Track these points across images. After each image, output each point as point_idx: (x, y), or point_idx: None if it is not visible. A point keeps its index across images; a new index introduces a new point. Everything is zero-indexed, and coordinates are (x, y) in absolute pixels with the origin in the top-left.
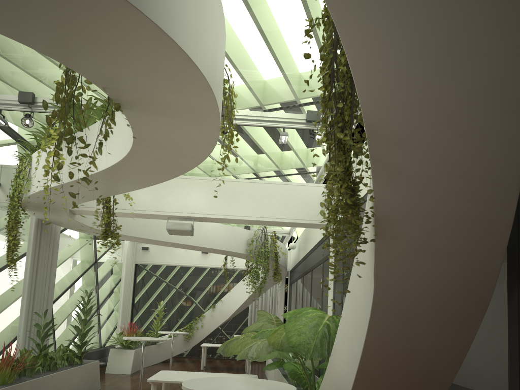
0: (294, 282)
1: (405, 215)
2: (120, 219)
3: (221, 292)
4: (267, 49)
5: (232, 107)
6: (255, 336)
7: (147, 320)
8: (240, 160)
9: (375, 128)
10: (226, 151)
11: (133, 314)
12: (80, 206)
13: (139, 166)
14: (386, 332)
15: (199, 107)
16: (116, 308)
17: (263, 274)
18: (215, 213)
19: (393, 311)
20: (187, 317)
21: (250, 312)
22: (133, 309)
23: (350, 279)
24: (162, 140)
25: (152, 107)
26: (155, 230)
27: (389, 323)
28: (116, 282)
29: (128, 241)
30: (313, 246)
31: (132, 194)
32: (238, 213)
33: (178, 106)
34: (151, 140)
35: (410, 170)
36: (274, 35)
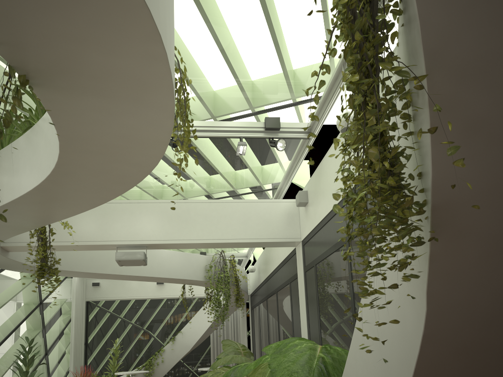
0: (257, 306)
1: (480, 196)
2: (63, 253)
3: (180, 323)
4: (219, 45)
5: (186, 97)
6: (227, 374)
7: (103, 360)
8: (193, 180)
9: (440, 52)
10: (183, 149)
11: (87, 355)
12: (14, 241)
13: (74, 182)
14: (440, 374)
15: (144, 76)
16: (67, 351)
17: (225, 301)
18: (169, 238)
19: (453, 343)
20: (145, 352)
21: (212, 341)
22: (86, 349)
23: (361, 301)
24: (98, 140)
25: (76, 81)
26: (103, 263)
27: (445, 360)
28: (65, 322)
29: (77, 278)
30: (275, 267)
31: (74, 224)
32: (196, 236)
33: (113, 77)
34: (83, 141)
35: (494, 120)
36: (226, 27)
